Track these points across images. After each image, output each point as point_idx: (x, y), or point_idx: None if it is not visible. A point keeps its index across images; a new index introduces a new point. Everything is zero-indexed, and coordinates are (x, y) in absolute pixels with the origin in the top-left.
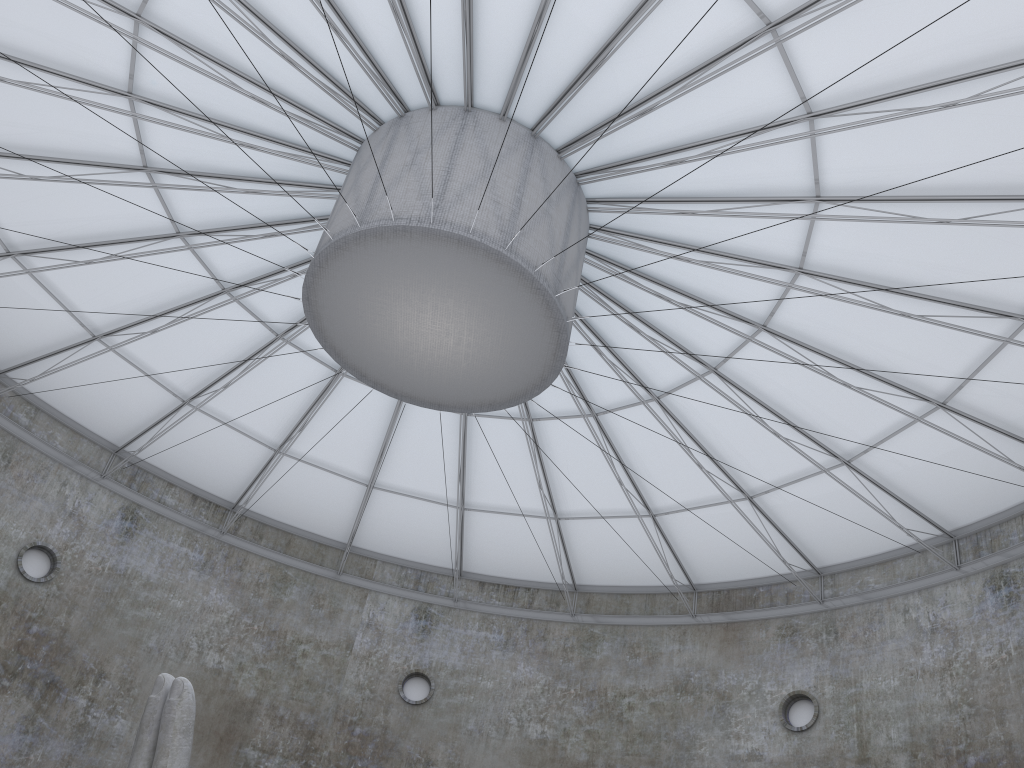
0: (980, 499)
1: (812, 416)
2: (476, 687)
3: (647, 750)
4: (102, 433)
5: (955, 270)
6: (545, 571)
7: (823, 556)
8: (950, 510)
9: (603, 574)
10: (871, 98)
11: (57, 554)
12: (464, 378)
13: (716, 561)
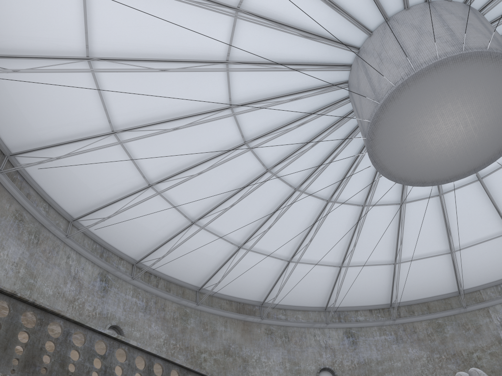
0: None
1: None
2: None
3: None
4: (314, 304)
5: None
6: None
7: None
8: None
9: None
10: None
11: (332, 368)
12: (480, 143)
13: None
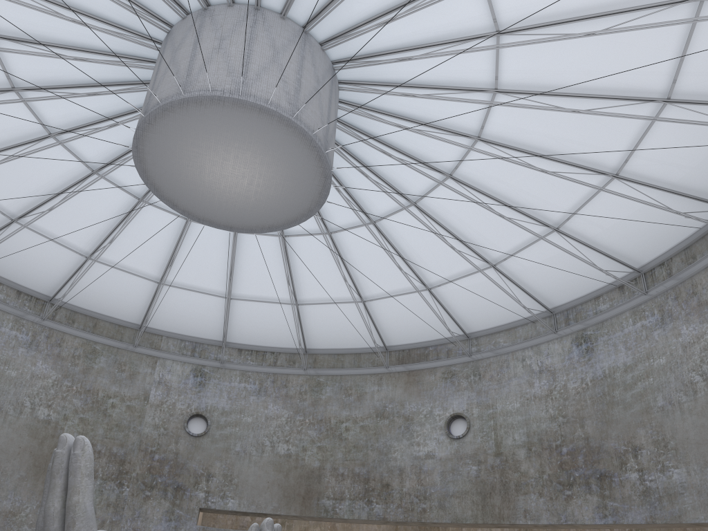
0: (571, 288)
1: (474, 235)
2: (240, 422)
3: (359, 456)
4: None
5: (575, 142)
6: (285, 340)
7: (471, 326)
8: (552, 296)
9: (325, 341)
10: (539, 24)
11: None
12: (252, 208)
13: (402, 331)
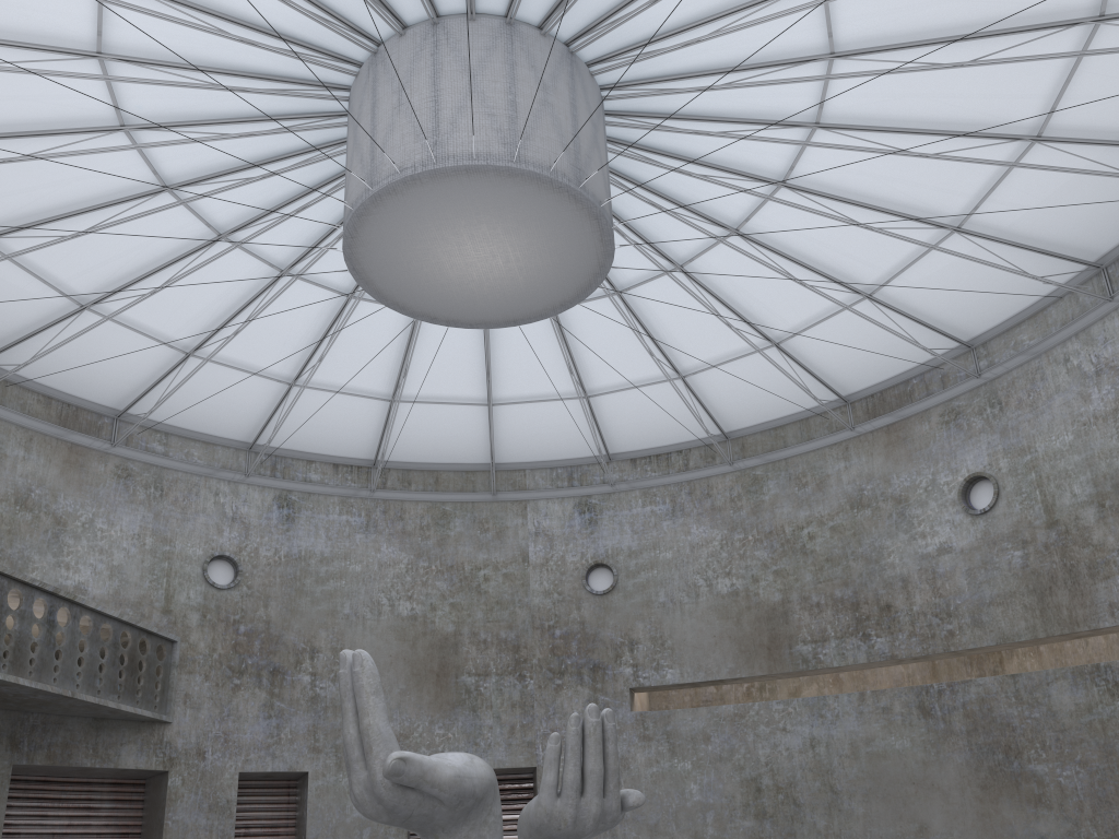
0: (1117, 218)
1: (903, 194)
2: (656, 561)
3: (837, 573)
4: (231, 436)
5: None
6: (691, 429)
7: (968, 328)
8: (1088, 240)
9: (749, 415)
10: None
11: (235, 558)
12: (527, 290)
13: (859, 367)
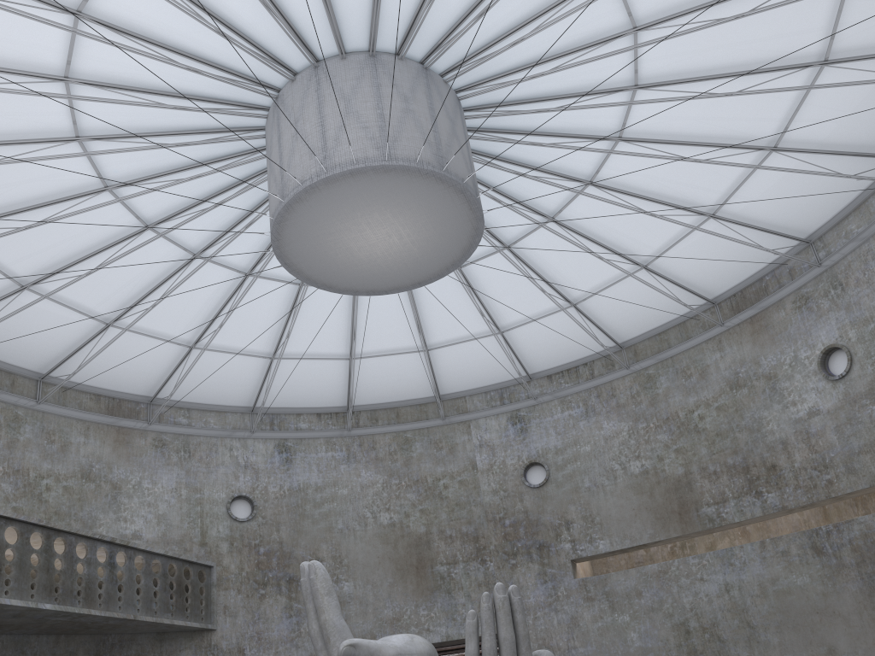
0: None
1: (722, 129)
2: (578, 454)
3: (727, 444)
4: (236, 403)
5: None
6: (591, 345)
7: (804, 227)
8: None
9: (636, 326)
10: None
11: (250, 496)
12: (422, 257)
13: (718, 274)
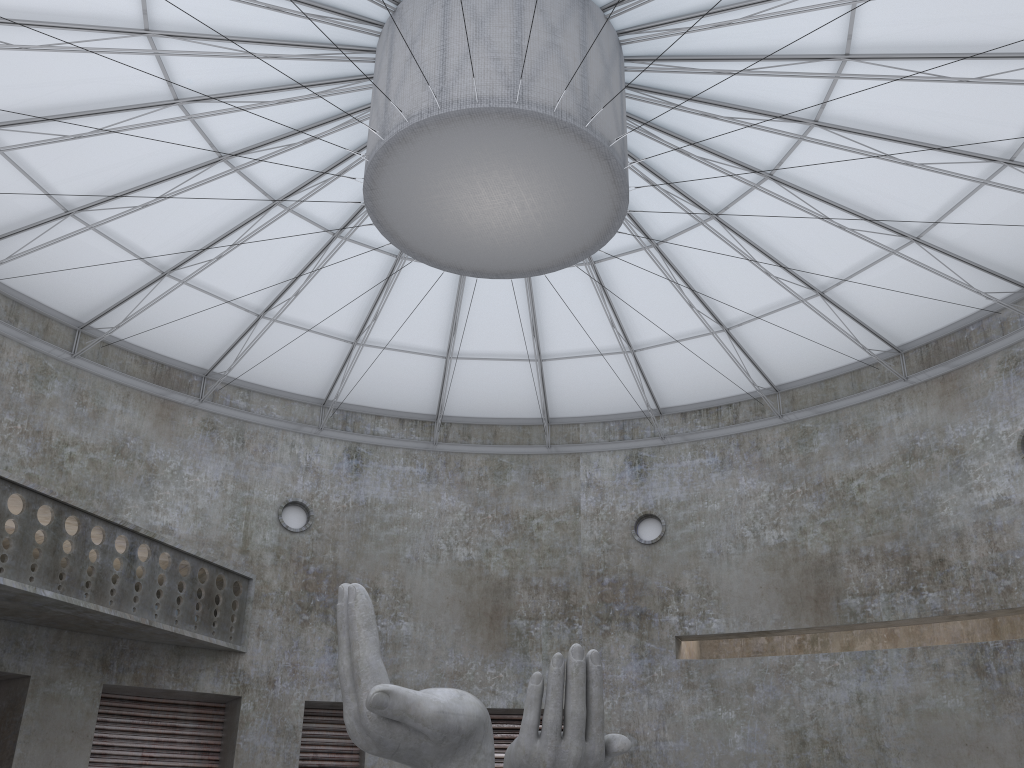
0: None
1: (947, 127)
2: (704, 512)
3: (888, 526)
4: (306, 393)
5: None
6: (740, 383)
7: None
8: None
9: (798, 367)
10: None
11: (307, 504)
12: (546, 237)
13: (911, 316)
